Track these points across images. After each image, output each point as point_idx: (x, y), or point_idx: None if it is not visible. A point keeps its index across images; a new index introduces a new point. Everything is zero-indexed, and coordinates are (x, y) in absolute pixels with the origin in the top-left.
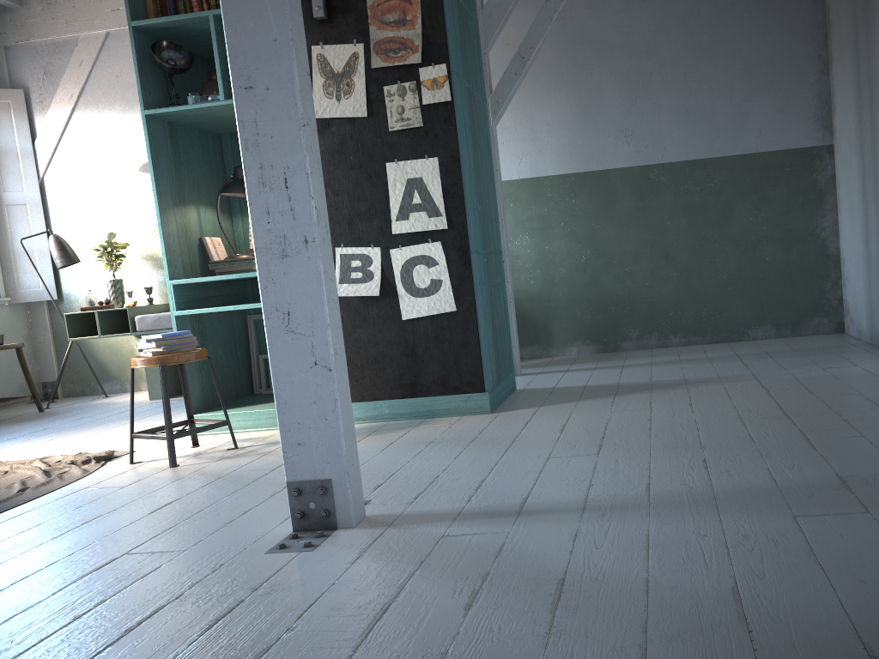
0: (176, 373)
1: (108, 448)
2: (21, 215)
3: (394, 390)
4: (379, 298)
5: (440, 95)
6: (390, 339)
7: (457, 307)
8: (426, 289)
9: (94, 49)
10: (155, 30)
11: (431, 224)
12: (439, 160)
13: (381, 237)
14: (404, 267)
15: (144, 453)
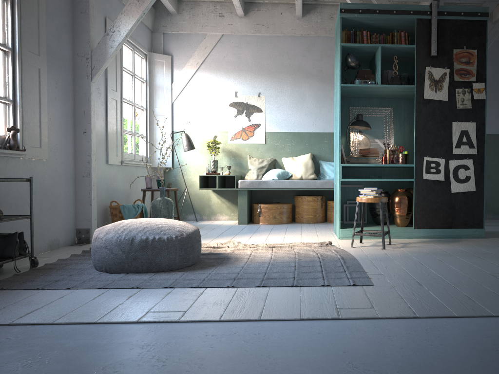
0: (248, 212)
1: (307, 241)
2: (161, 121)
3: (442, 224)
4: (441, 181)
5: (481, 96)
6: (443, 201)
7: (475, 189)
8: (463, 180)
9: (214, 41)
10: (345, 48)
11: (470, 151)
12: (476, 124)
13: (445, 154)
14: (454, 169)
15: (341, 244)
